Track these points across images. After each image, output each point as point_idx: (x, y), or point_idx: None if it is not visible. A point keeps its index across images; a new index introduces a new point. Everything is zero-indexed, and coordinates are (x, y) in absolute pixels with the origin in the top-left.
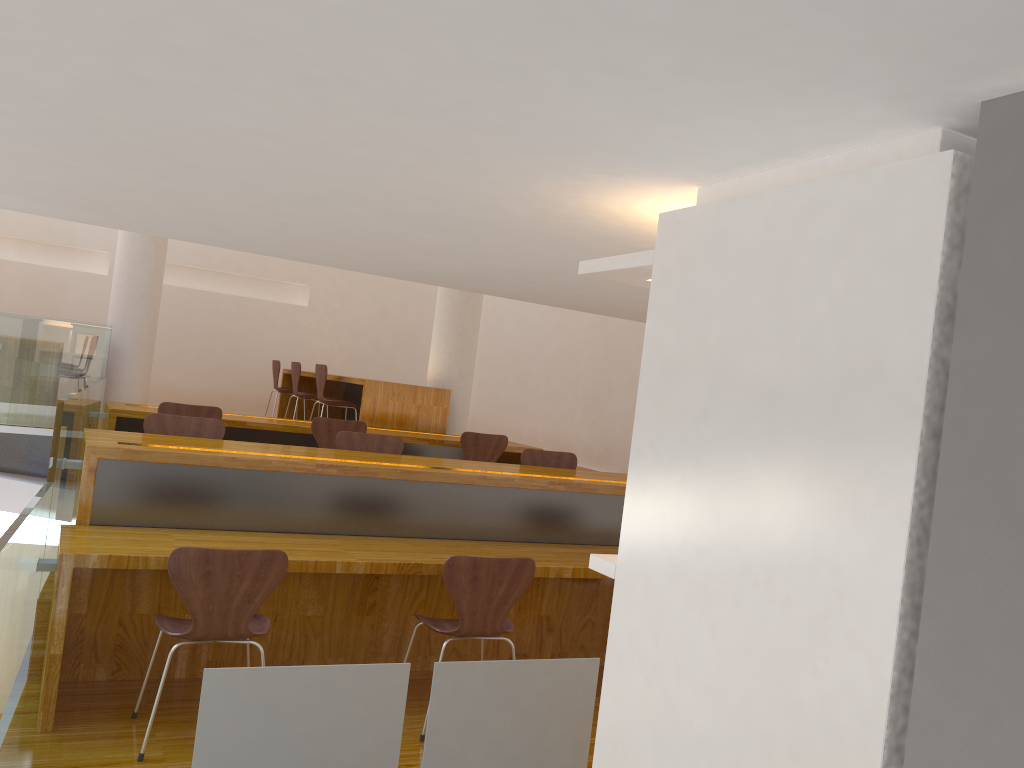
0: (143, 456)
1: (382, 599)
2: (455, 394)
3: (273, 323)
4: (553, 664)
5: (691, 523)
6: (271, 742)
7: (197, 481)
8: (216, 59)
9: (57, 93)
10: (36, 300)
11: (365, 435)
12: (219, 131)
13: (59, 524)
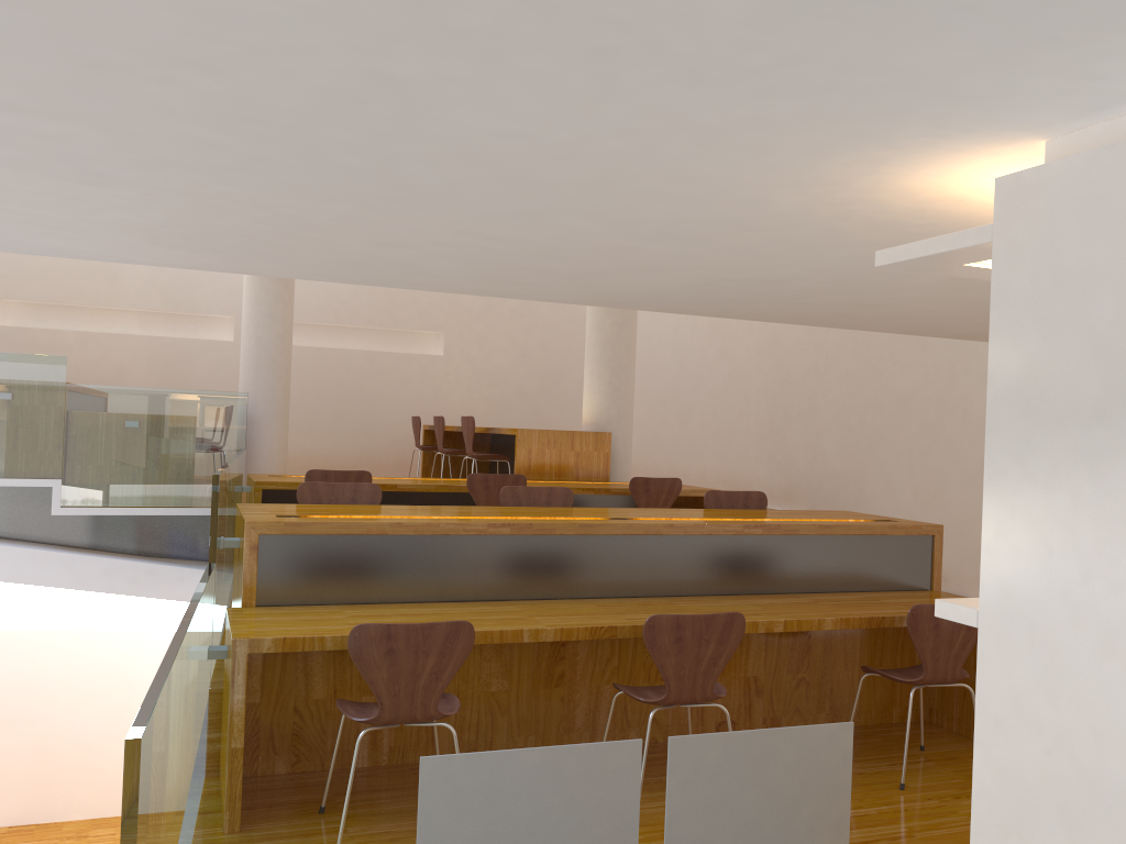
0: (305, 528)
1: (571, 668)
2: (615, 437)
3: (408, 377)
4: (801, 732)
5: (1095, 552)
6: (498, 836)
7: (363, 551)
8: (496, 38)
9: (285, 111)
10: (163, 374)
11: (531, 489)
12: (459, 138)
13: (220, 608)
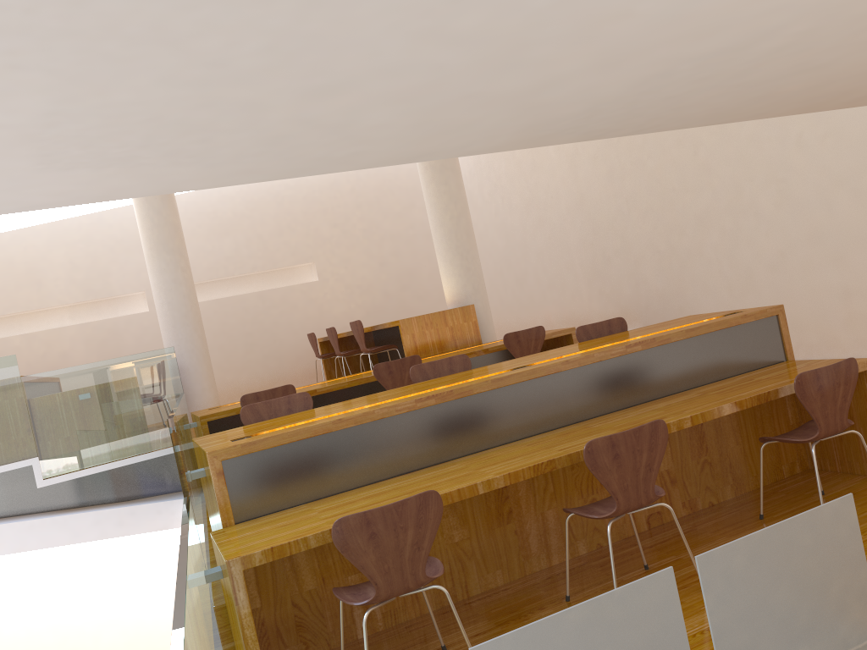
0: (260, 445)
1: (516, 504)
2: (476, 307)
3: (295, 304)
4: (810, 516)
5: None
6: None
7: (315, 452)
8: None
9: None
10: (100, 351)
11: (434, 363)
12: None
13: (202, 531)
